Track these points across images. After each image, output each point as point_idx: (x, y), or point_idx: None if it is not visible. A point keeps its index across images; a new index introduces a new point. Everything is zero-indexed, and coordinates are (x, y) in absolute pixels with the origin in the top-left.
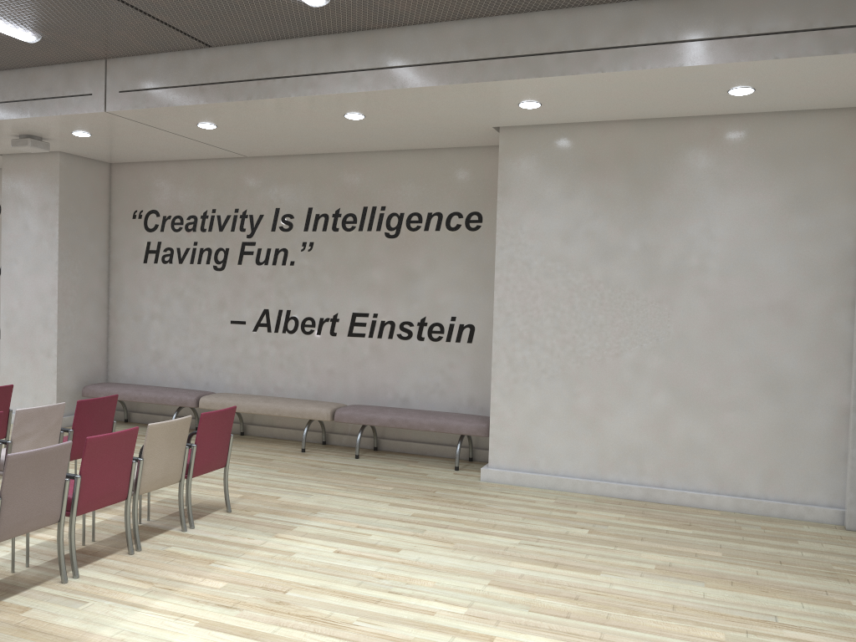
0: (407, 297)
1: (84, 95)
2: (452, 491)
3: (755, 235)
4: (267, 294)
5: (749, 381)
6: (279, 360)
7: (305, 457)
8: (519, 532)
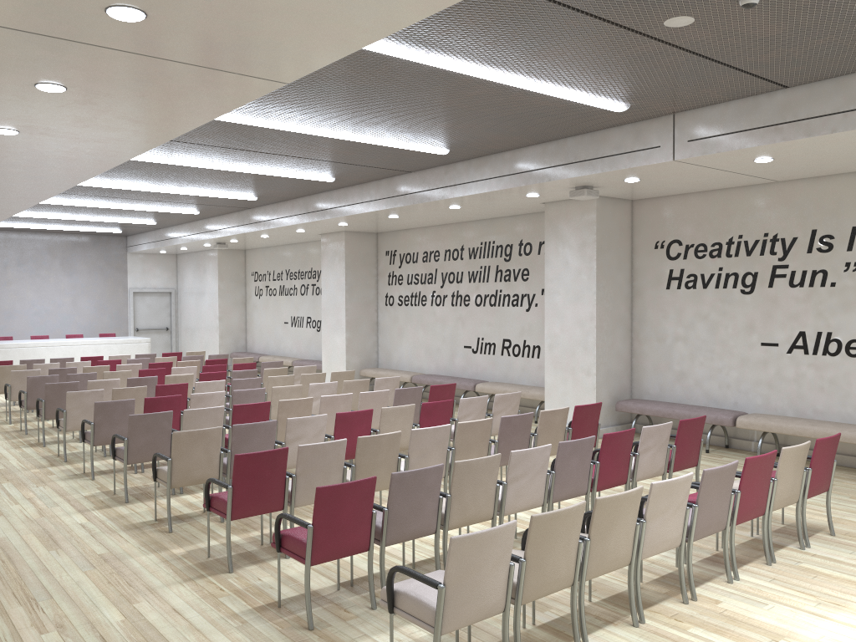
0: None
1: (651, 148)
2: None
3: None
4: (803, 316)
5: None
6: (818, 383)
7: None
8: None
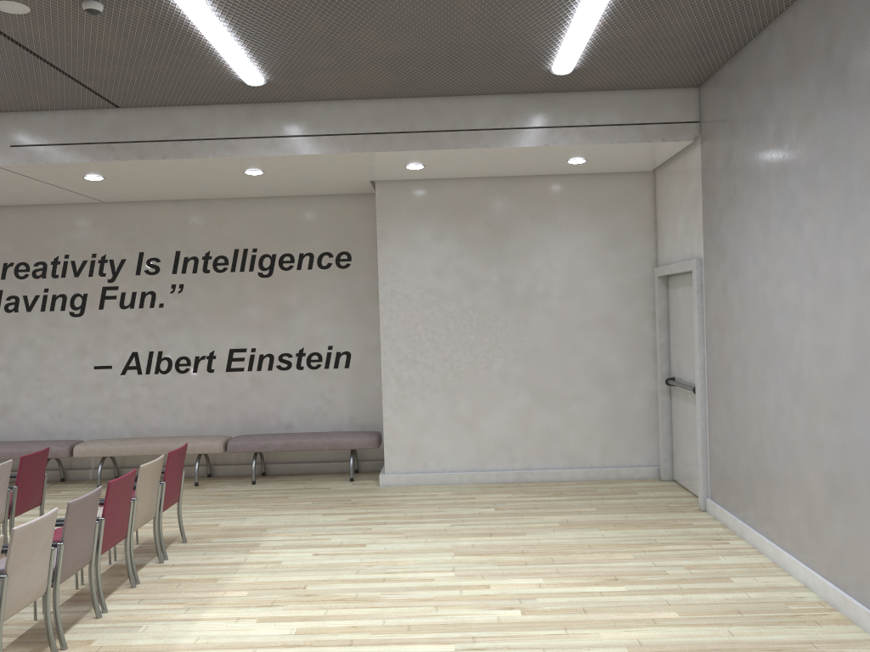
0: (284, 330)
1: None
2: (364, 497)
3: (583, 266)
4: (135, 337)
5: (587, 378)
6: (153, 401)
7: (204, 490)
8: (444, 517)
